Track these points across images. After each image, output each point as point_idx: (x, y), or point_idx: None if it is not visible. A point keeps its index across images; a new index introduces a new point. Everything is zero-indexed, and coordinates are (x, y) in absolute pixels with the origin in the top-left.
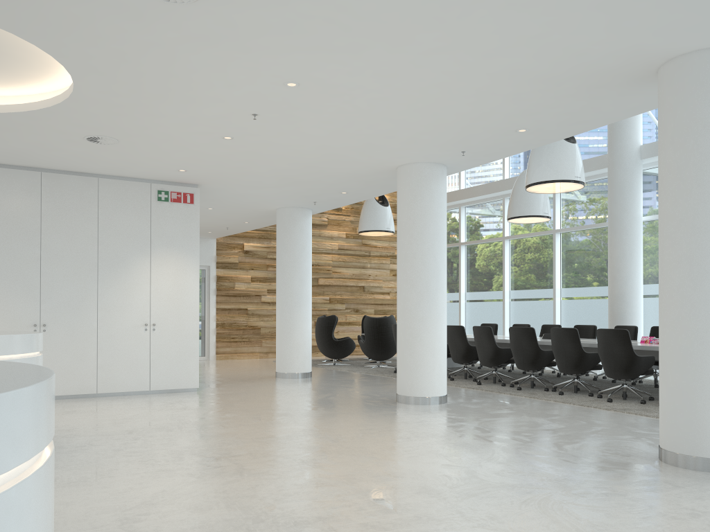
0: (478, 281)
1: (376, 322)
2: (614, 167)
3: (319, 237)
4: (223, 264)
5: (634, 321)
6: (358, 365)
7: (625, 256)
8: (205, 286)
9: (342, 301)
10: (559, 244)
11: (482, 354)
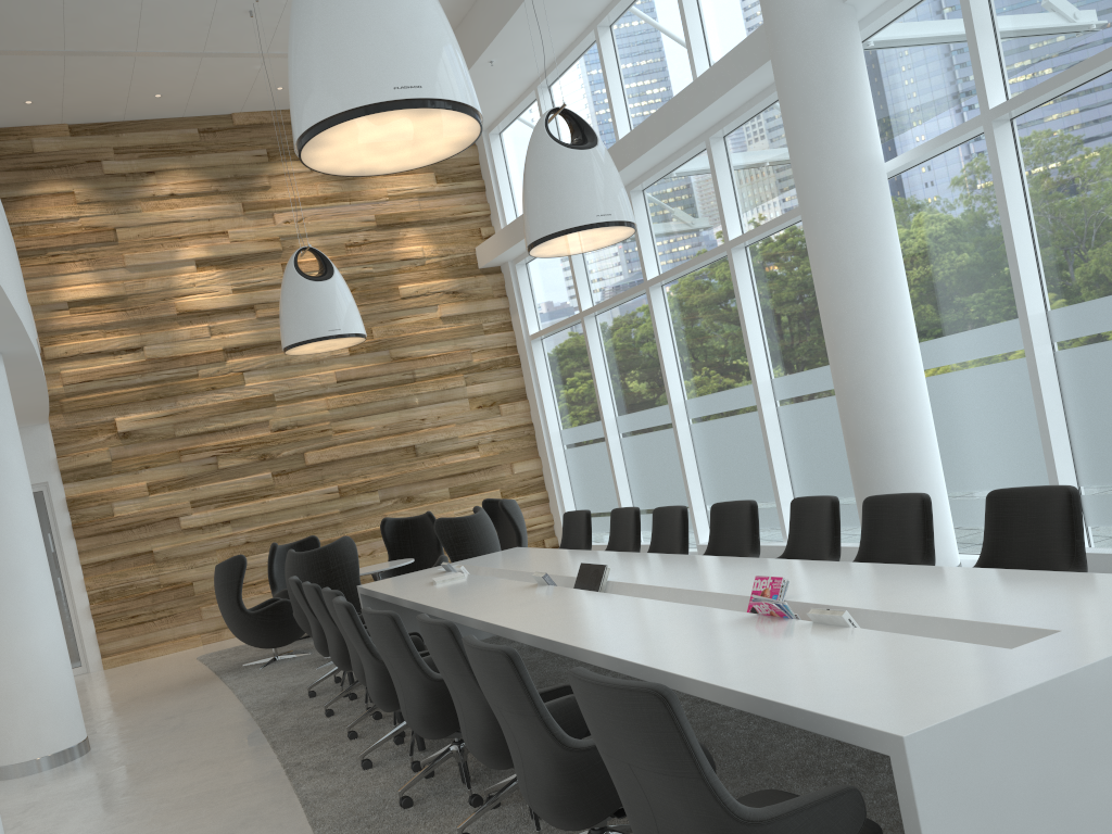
0: (630, 390)
1: (303, 563)
2: (778, 45)
3: (290, 368)
4: (78, 473)
5: (906, 449)
6: (320, 655)
7: (849, 280)
8: (50, 525)
9: (369, 488)
10: (749, 275)
11: (365, 676)
